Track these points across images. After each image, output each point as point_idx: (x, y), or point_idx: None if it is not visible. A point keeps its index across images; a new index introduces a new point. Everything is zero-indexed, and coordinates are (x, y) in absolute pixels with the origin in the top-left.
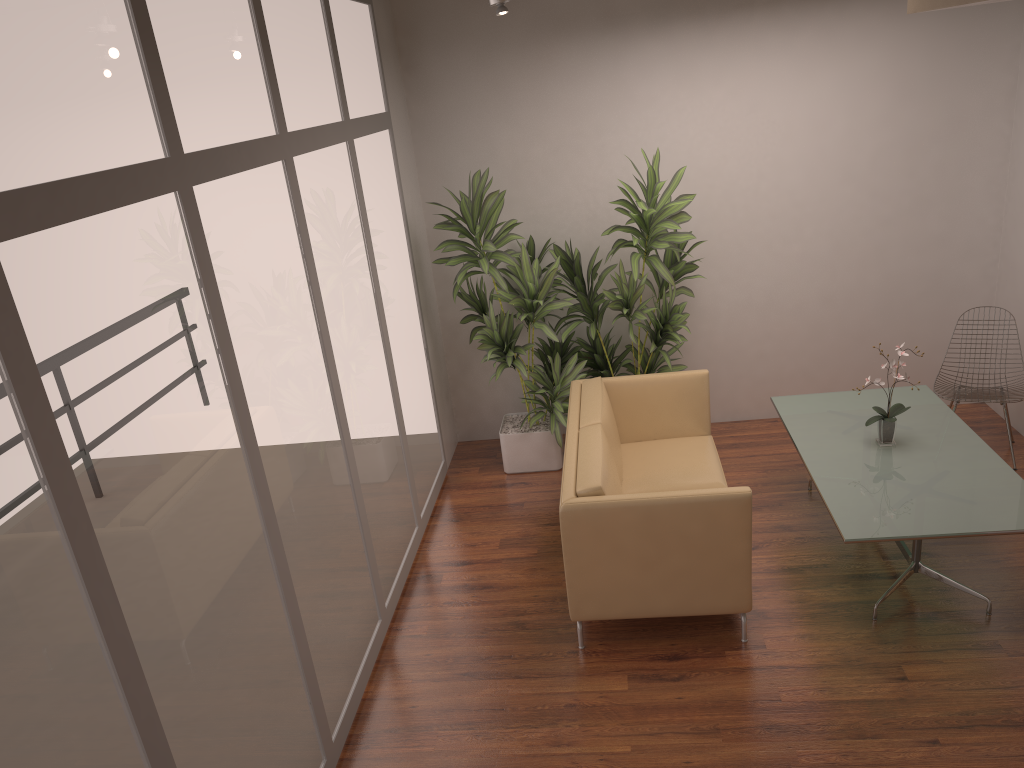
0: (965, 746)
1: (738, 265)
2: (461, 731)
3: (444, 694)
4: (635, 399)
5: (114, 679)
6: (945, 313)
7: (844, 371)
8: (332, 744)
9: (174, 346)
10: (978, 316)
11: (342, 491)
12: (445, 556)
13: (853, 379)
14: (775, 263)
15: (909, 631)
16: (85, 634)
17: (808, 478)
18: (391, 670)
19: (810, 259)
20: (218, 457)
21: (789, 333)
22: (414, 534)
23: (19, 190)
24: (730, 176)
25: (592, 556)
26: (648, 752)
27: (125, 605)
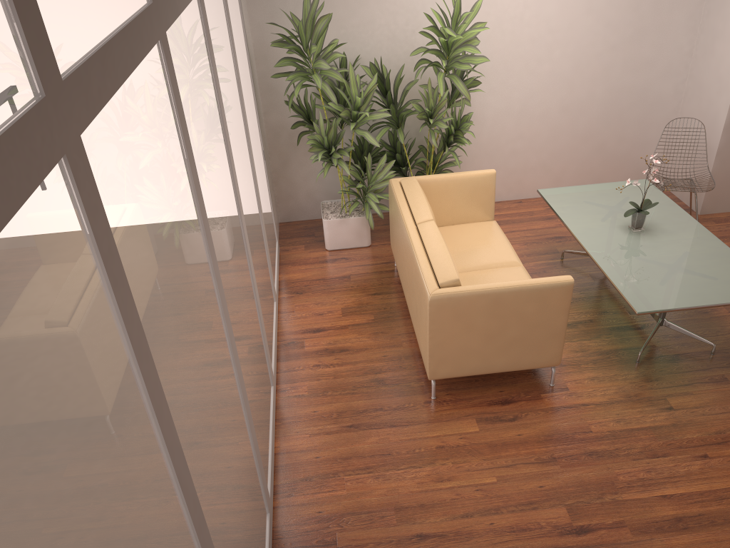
0: (726, 458)
1: (503, 80)
2: (362, 475)
3: (339, 445)
4: (440, 193)
5: (193, 535)
6: (645, 119)
7: (571, 163)
8: (270, 499)
9: (177, 202)
10: (679, 125)
11: (250, 292)
12: (301, 325)
13: (577, 169)
14: (530, 79)
15: (663, 370)
16: (176, 509)
17: (558, 249)
18: (289, 427)
19: (556, 76)
20: (206, 297)
21: (535, 134)
22: (275, 308)
23: (84, 64)
24: (502, 5)
25: (450, 333)
26: (510, 481)
27: (188, 465)
